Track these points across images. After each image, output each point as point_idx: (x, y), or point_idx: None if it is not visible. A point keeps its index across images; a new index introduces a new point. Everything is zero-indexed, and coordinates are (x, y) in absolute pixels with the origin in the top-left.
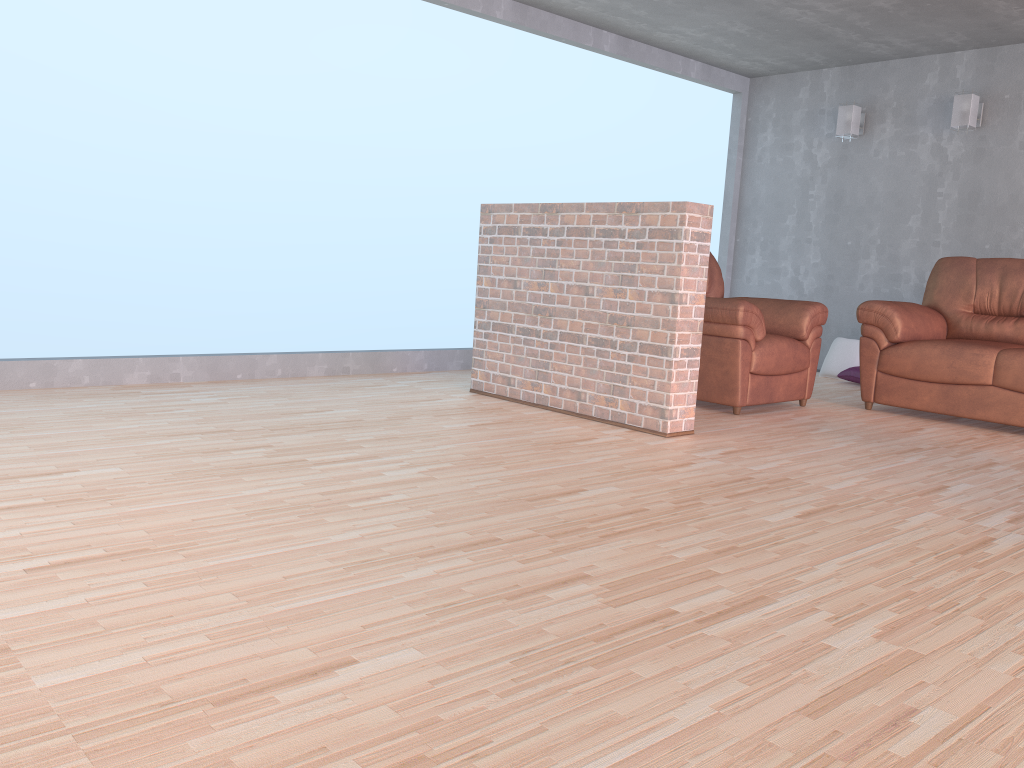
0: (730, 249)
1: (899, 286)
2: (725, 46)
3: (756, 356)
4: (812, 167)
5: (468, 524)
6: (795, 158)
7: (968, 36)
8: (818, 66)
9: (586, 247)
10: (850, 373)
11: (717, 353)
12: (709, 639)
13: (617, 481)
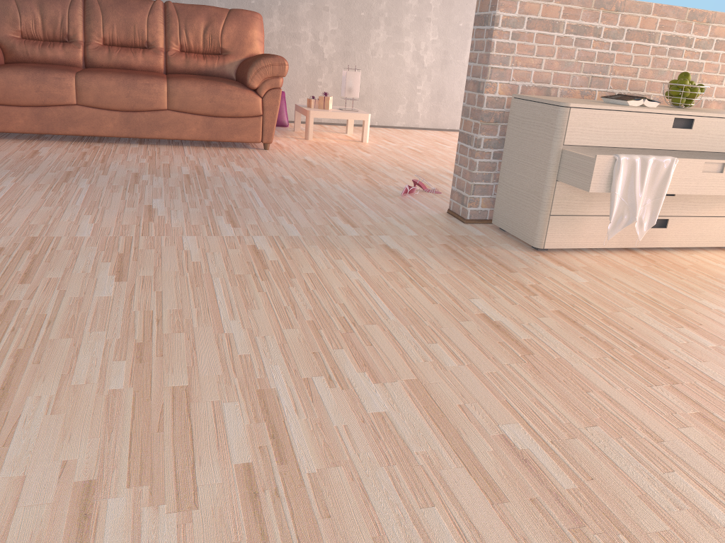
0: None
1: None
2: None
3: None
4: None
5: None
6: None
7: None
8: None
9: None
10: None
11: None
12: (326, 477)
13: None
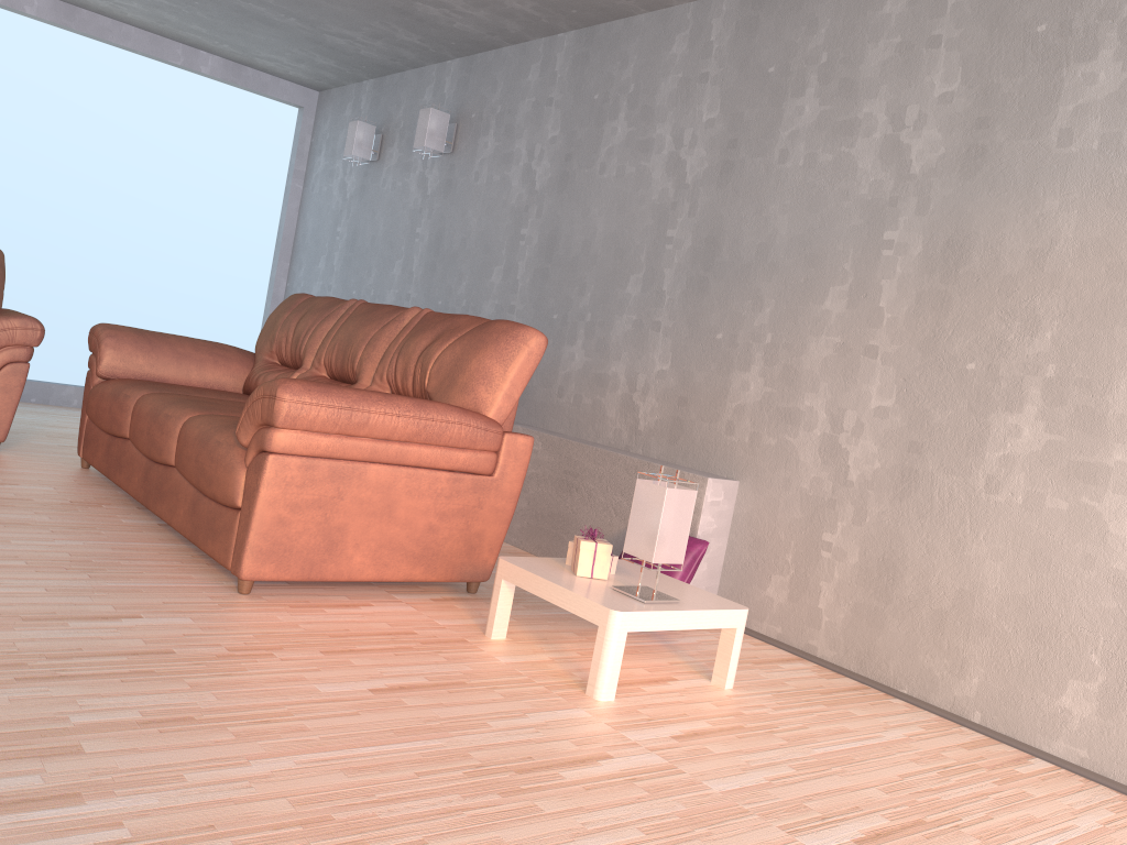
0: (277, 294)
1: None
2: (197, 29)
3: None
4: (343, 198)
5: None
6: (334, 187)
7: (413, 32)
8: (352, 76)
9: None
10: None
11: None
12: None
13: None
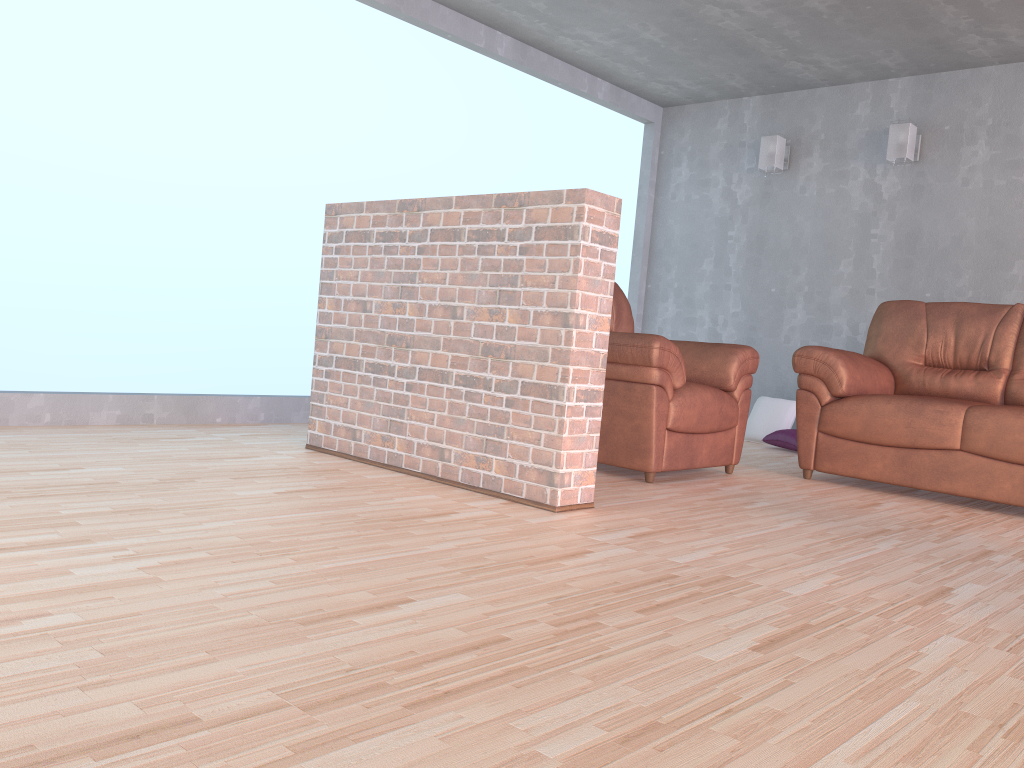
0: (640, 296)
1: (830, 339)
2: (636, 60)
3: (674, 408)
4: (731, 205)
5: (154, 682)
6: (713, 195)
7: (906, 57)
8: (738, 93)
9: (455, 255)
10: (777, 437)
11: (625, 403)
12: None
13: (469, 583)
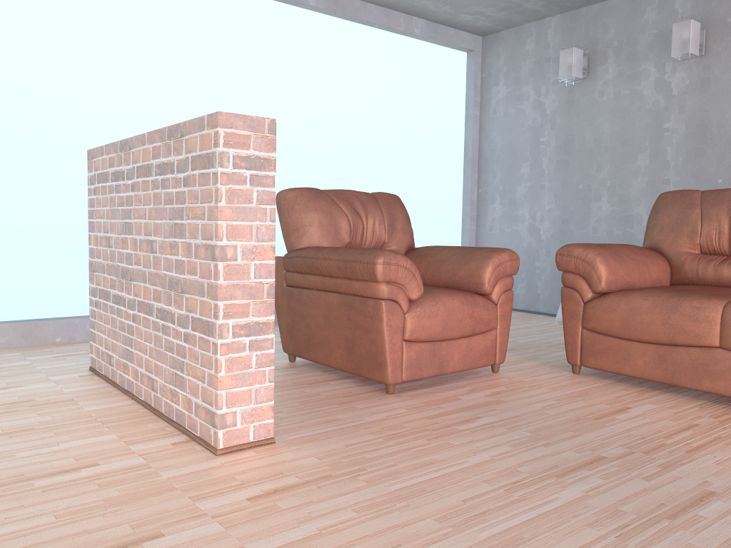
0: (473, 200)
1: (632, 227)
2: None
3: (410, 319)
4: (542, 114)
5: None
6: (526, 107)
7: None
8: (540, 15)
9: (150, 190)
10: None
11: (362, 317)
12: None
13: None
